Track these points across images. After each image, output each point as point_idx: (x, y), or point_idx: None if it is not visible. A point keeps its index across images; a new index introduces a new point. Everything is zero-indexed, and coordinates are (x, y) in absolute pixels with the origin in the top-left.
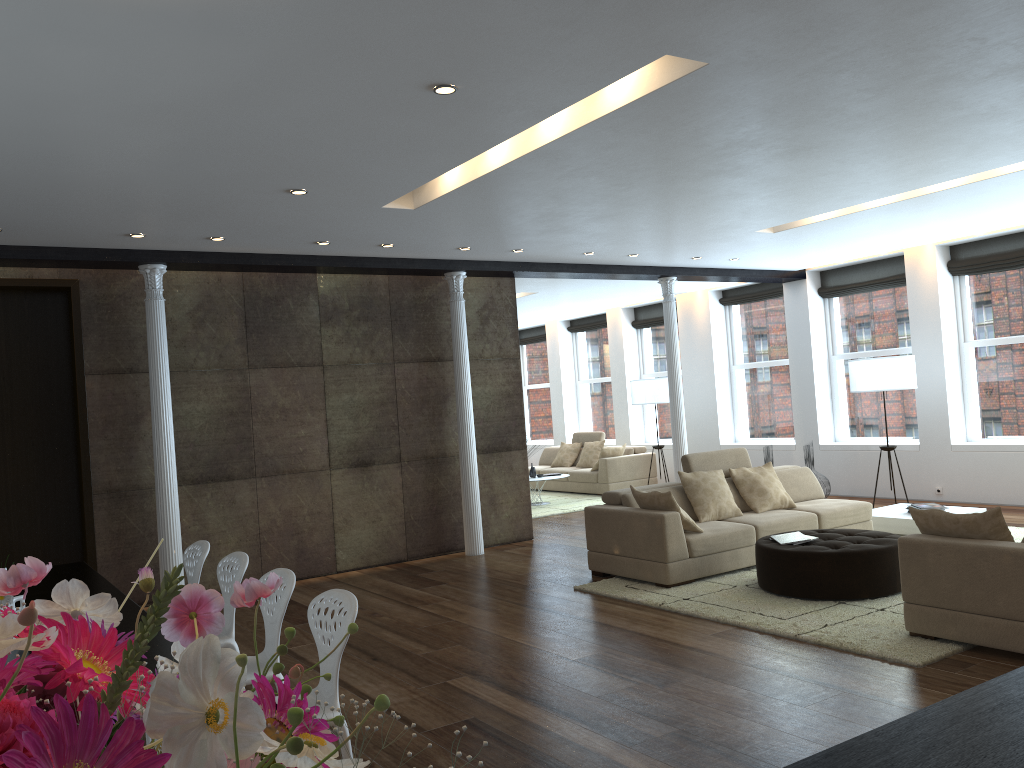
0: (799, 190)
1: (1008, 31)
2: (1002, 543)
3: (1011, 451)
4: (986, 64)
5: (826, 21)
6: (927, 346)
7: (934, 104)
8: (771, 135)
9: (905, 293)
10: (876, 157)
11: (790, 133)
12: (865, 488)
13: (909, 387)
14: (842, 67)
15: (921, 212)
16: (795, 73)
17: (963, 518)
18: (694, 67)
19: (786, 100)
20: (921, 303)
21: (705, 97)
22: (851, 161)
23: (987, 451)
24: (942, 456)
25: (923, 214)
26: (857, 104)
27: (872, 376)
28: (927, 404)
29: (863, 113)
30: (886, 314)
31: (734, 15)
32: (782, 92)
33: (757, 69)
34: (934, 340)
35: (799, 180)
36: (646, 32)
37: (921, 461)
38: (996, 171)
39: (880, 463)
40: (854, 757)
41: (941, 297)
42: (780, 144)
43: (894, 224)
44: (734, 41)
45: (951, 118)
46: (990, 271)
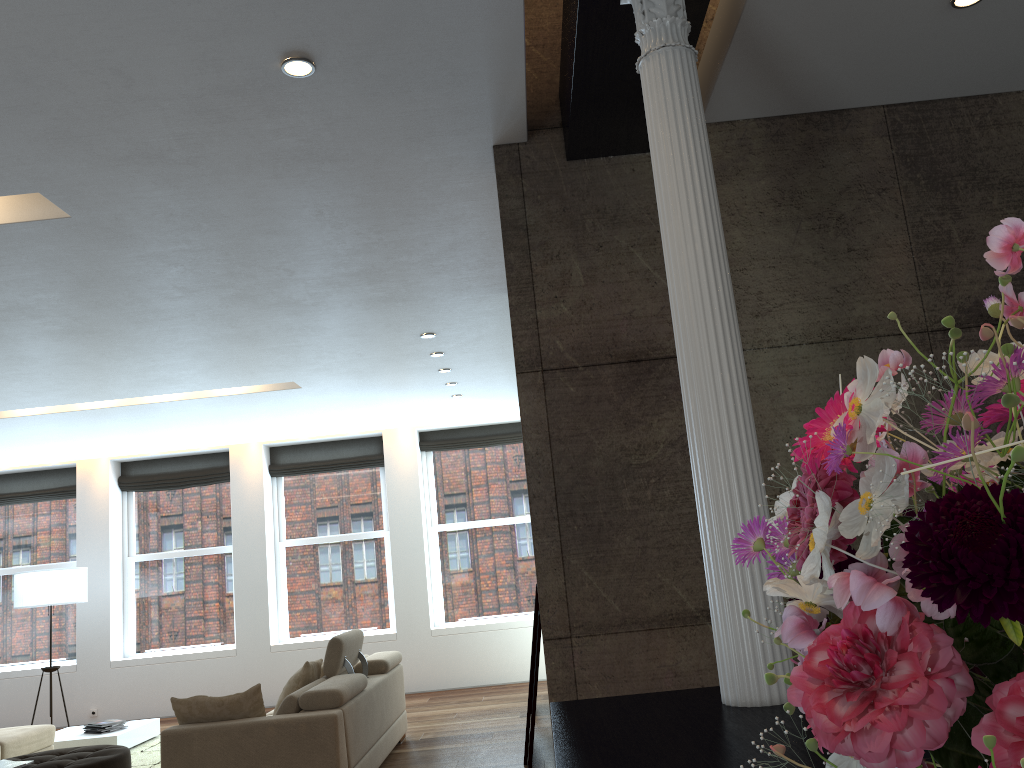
0: (36, 376)
1: (312, 271)
2: (264, 717)
3: (170, 662)
4: (279, 294)
5: (203, 215)
6: (94, 559)
7: (219, 317)
8: (62, 309)
9: (71, 506)
10: (135, 356)
11: (82, 312)
12: (8, 722)
13: (82, 600)
14: (180, 261)
15: (126, 422)
16: (138, 253)
17: (228, 699)
18: (51, 215)
19: (108, 277)
20: (91, 516)
21: (35, 250)
22: (111, 355)
23: (147, 664)
24: (101, 674)
25: (126, 424)
26: (163, 299)
27: (44, 589)
28: (89, 620)
29: (160, 310)
30: (48, 527)
31: (137, 180)
32: (111, 268)
33: (110, 238)
34: (102, 553)
35: (46, 365)
36: (41, 162)
37: (77, 682)
38: (211, 392)
39: (29, 690)
40: (582, 760)
41: (112, 511)
42: (62, 321)
43: (93, 431)
44: (115, 204)
45: (221, 334)
46: (159, 489)
